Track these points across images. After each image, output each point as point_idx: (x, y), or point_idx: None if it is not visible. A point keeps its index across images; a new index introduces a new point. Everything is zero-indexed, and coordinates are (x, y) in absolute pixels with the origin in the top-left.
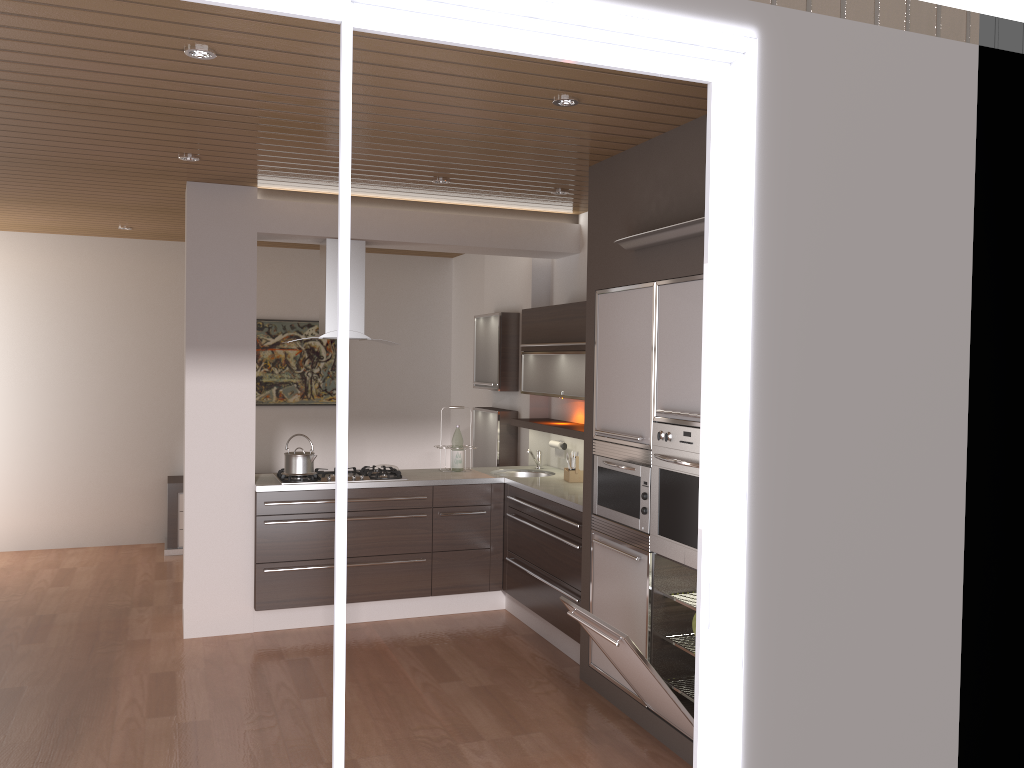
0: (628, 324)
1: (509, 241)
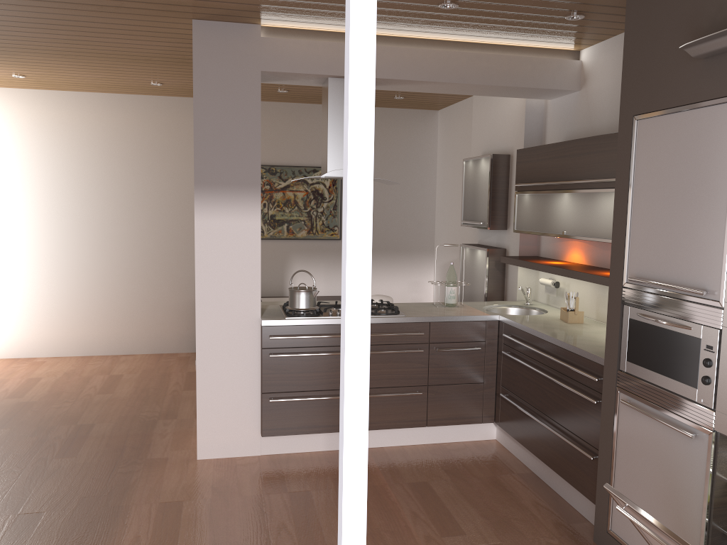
0: (686, 152)
1: (509, 78)
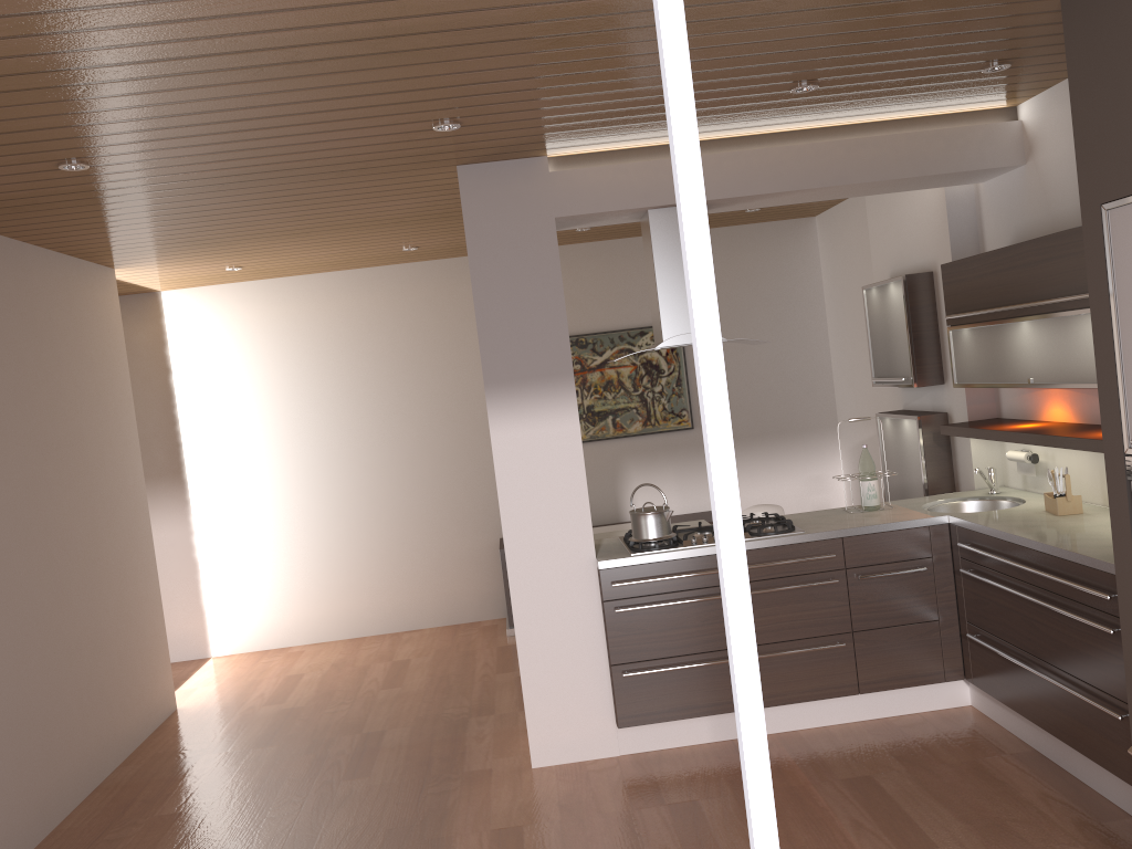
0: None
1: (912, 166)
